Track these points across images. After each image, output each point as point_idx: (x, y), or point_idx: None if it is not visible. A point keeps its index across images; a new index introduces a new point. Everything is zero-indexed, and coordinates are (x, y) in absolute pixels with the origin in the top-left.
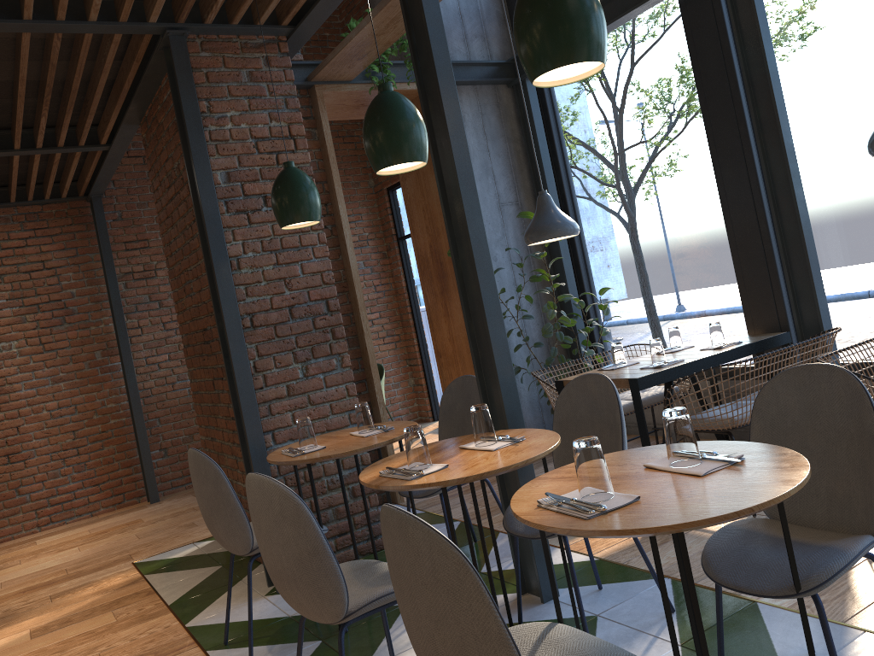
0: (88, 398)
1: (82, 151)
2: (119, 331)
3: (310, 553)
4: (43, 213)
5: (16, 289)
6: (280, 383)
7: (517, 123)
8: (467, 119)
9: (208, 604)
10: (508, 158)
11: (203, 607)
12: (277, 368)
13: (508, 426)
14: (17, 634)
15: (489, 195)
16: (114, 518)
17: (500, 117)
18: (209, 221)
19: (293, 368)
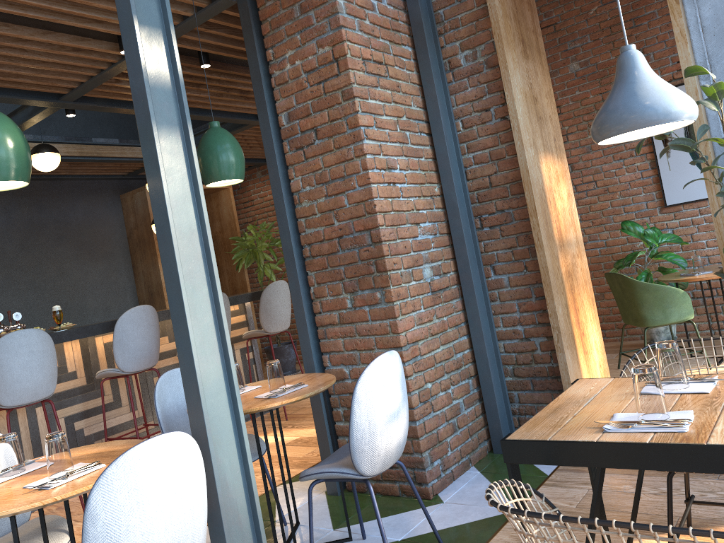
0: None
1: None
2: None
3: None
4: None
5: None
6: (333, 310)
7: None
8: None
9: None
10: None
11: None
12: (331, 296)
13: None
14: (293, 437)
15: None
16: None
17: None
18: (269, 164)
19: (342, 298)
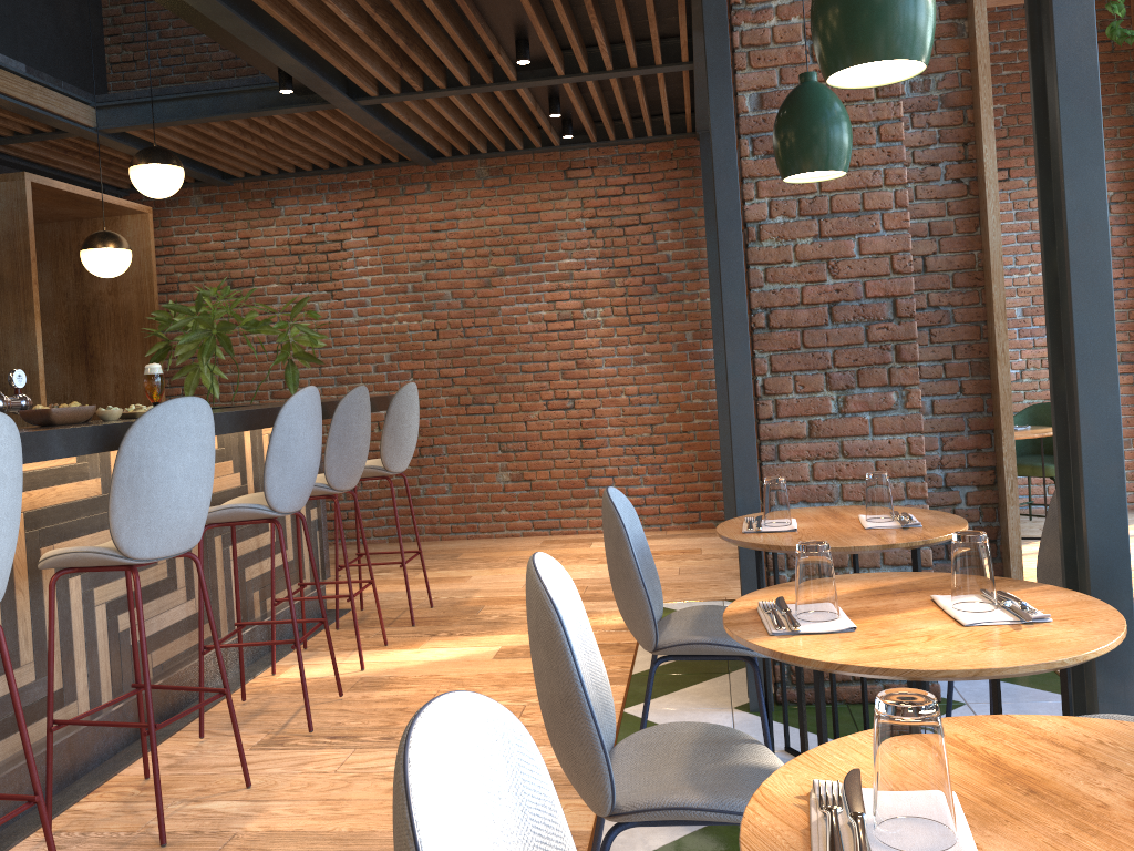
0: (671, 388)
1: (661, 73)
2: (712, 310)
3: (562, 702)
4: (645, 154)
5: (607, 246)
6: (799, 416)
7: None
8: None
9: (668, 691)
10: None
11: (660, 693)
12: (798, 394)
13: (1089, 580)
14: (488, 647)
15: None
16: (678, 539)
17: None
18: (719, 168)
19: (822, 397)
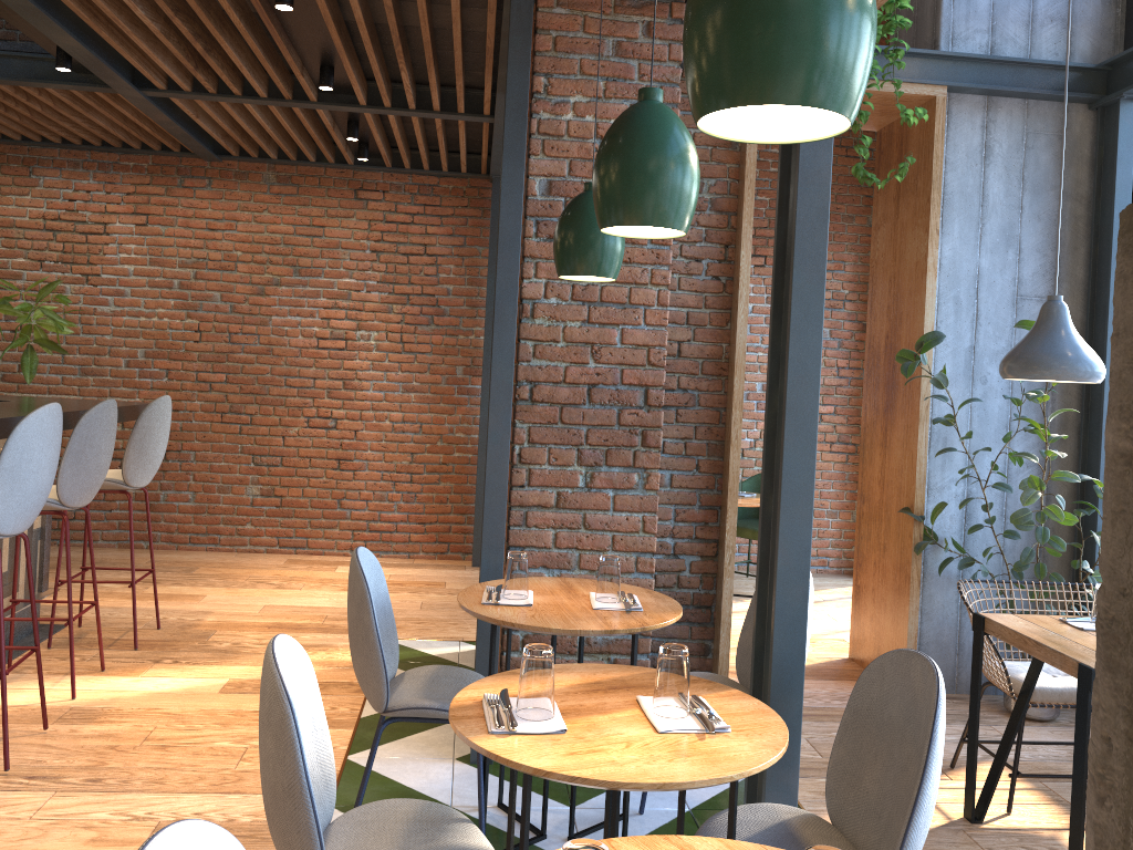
0: (436, 419)
1: (462, 120)
2: (485, 349)
3: (285, 790)
4: (438, 187)
5: (390, 271)
6: (549, 486)
7: (1090, 170)
8: (996, 151)
9: (395, 738)
10: (1054, 225)
11: (386, 740)
12: (551, 465)
13: (770, 683)
14: (215, 679)
15: (1002, 278)
16: (425, 569)
17: (1059, 156)
18: (503, 245)
19: (572, 471)
